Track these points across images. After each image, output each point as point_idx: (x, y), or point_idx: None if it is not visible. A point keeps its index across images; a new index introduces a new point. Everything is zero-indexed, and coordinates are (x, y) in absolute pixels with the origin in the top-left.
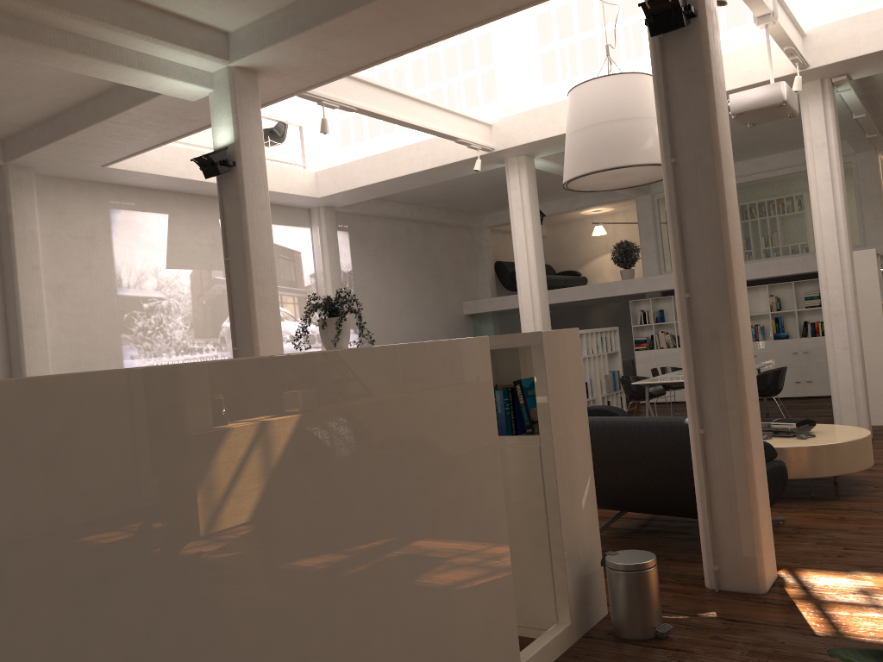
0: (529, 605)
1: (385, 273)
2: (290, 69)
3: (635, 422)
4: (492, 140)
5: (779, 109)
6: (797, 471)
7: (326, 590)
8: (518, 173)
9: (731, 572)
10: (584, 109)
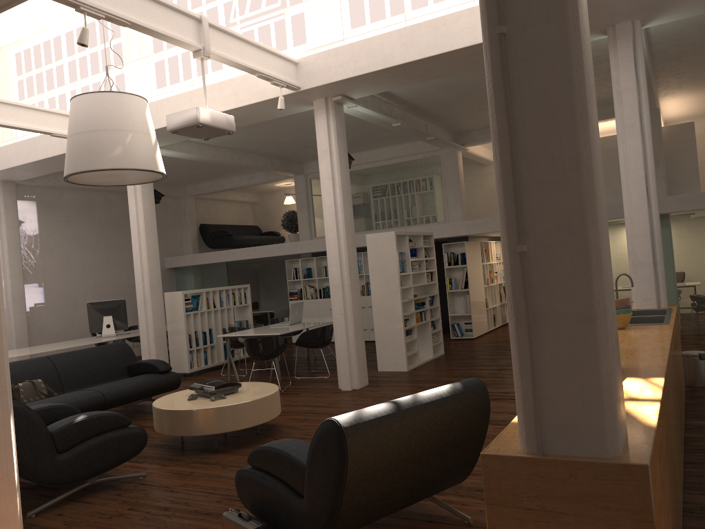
0: None
1: (78, 235)
2: None
3: None
4: None
5: (204, 128)
6: (190, 429)
7: None
8: None
9: None
10: (71, 120)
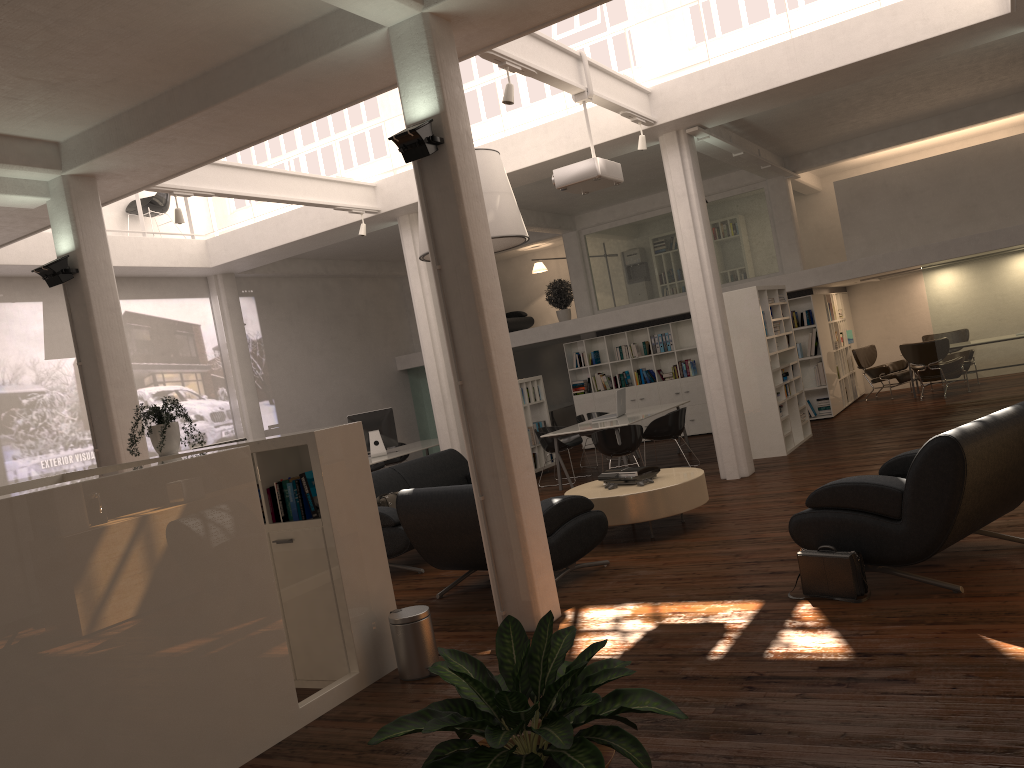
0: (328, 661)
1: (302, 336)
2: (127, 171)
3: (453, 491)
4: (378, 201)
5: (598, 181)
6: (630, 516)
7: (84, 662)
8: (411, 232)
9: (515, 615)
10: None
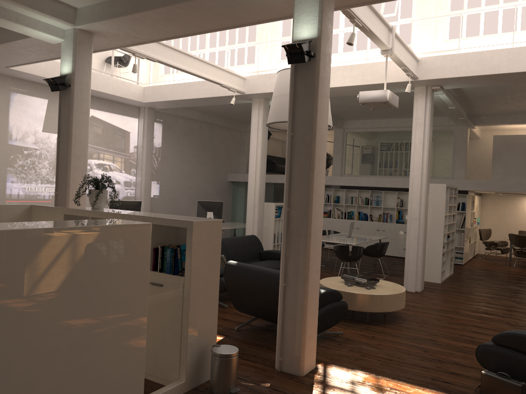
0: (167, 368)
1: (182, 151)
2: (112, 35)
3: (263, 271)
4: (245, 87)
5: (385, 104)
6: (359, 306)
7: (4, 357)
8: (258, 108)
9: (288, 362)
10: (282, 85)
